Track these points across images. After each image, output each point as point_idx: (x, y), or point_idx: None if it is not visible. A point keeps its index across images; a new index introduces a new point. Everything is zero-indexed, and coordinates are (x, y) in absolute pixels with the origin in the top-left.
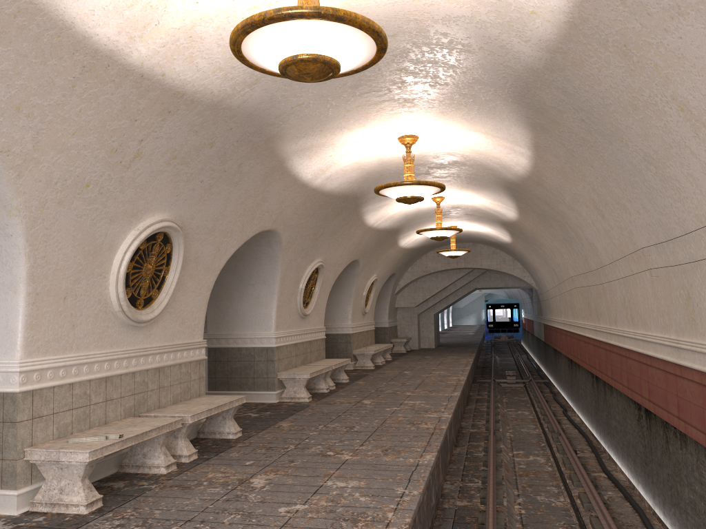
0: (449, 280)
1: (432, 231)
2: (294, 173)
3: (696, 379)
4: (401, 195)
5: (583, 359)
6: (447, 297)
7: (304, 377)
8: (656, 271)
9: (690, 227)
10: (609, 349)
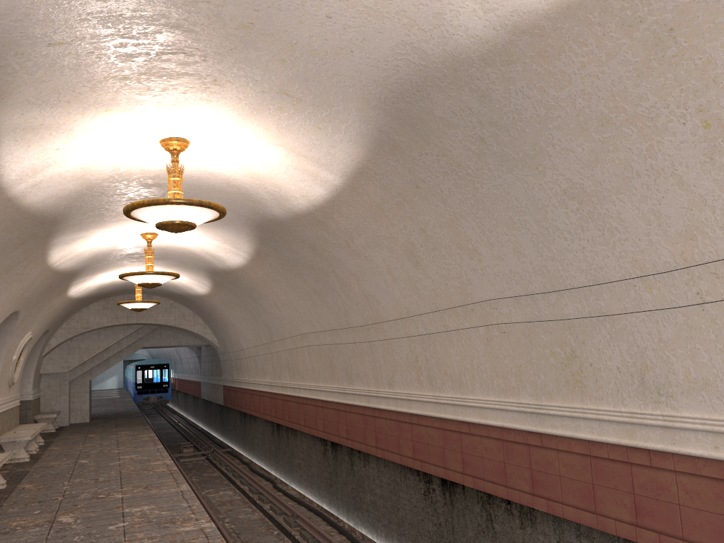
0: (115, 338)
1: (144, 275)
2: None
3: (576, 450)
4: (169, 218)
5: (312, 426)
6: (107, 359)
7: None
8: (504, 327)
9: (611, 275)
10: (373, 414)
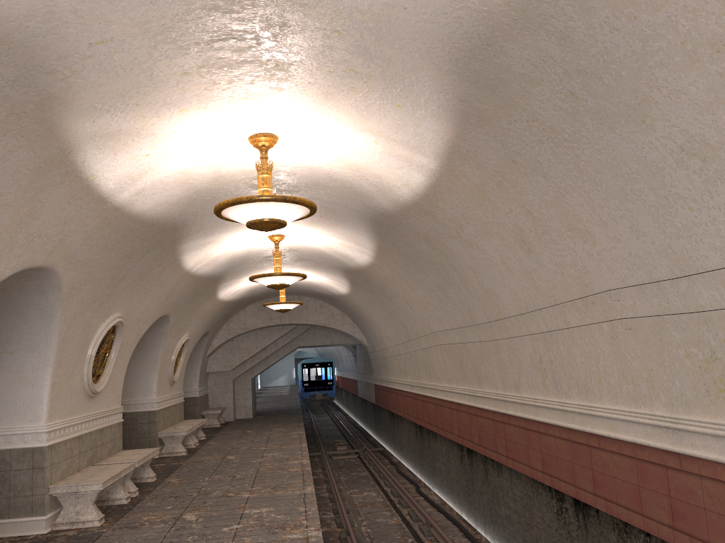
0: (271, 338)
1: (271, 276)
2: (87, 176)
3: (724, 478)
4: (256, 217)
5: (448, 429)
6: (266, 358)
7: (93, 488)
8: (629, 322)
9: None
10: (502, 420)
